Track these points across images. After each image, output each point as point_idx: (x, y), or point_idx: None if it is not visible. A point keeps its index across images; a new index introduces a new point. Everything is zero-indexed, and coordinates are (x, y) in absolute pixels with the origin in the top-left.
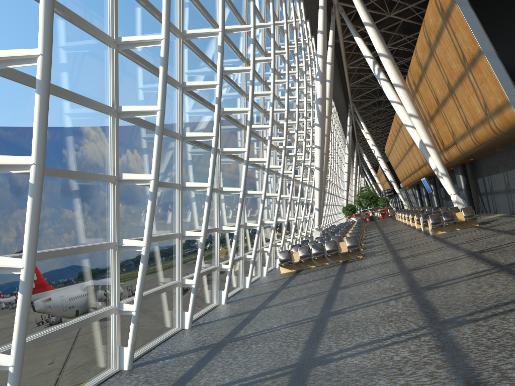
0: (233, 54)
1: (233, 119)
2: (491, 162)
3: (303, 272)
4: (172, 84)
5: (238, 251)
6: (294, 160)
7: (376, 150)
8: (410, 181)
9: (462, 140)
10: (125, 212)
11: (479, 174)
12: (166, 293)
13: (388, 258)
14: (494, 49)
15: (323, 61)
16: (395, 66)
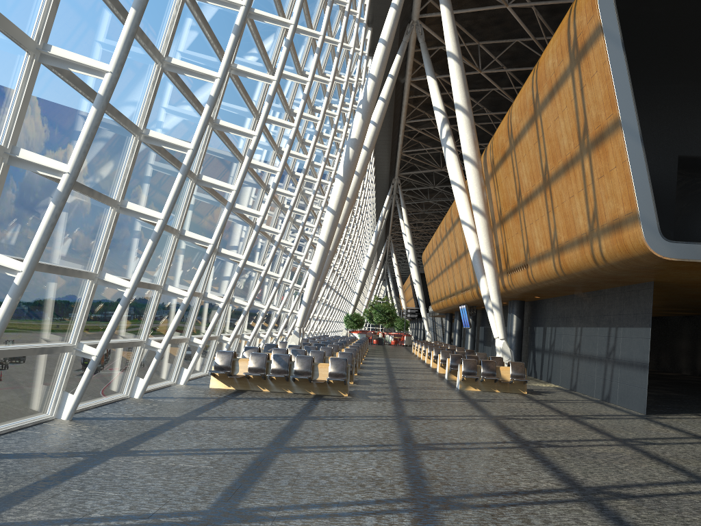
0: None
1: (191, 93)
2: (563, 309)
3: (245, 395)
4: None
5: (136, 329)
6: (288, 214)
7: (411, 252)
8: (444, 305)
9: (538, 263)
10: None
11: (540, 320)
12: None
13: (386, 410)
14: (638, 125)
15: (374, 85)
16: (472, 130)
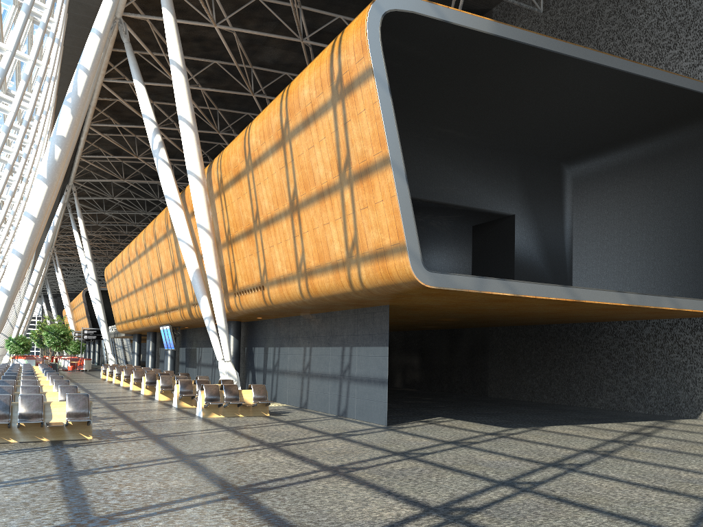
0: None
1: None
2: (288, 329)
3: None
4: None
5: None
6: None
7: (90, 267)
8: (137, 325)
9: (278, 286)
10: None
11: (260, 341)
12: None
13: (158, 451)
14: (404, 165)
15: (87, 79)
16: (198, 145)
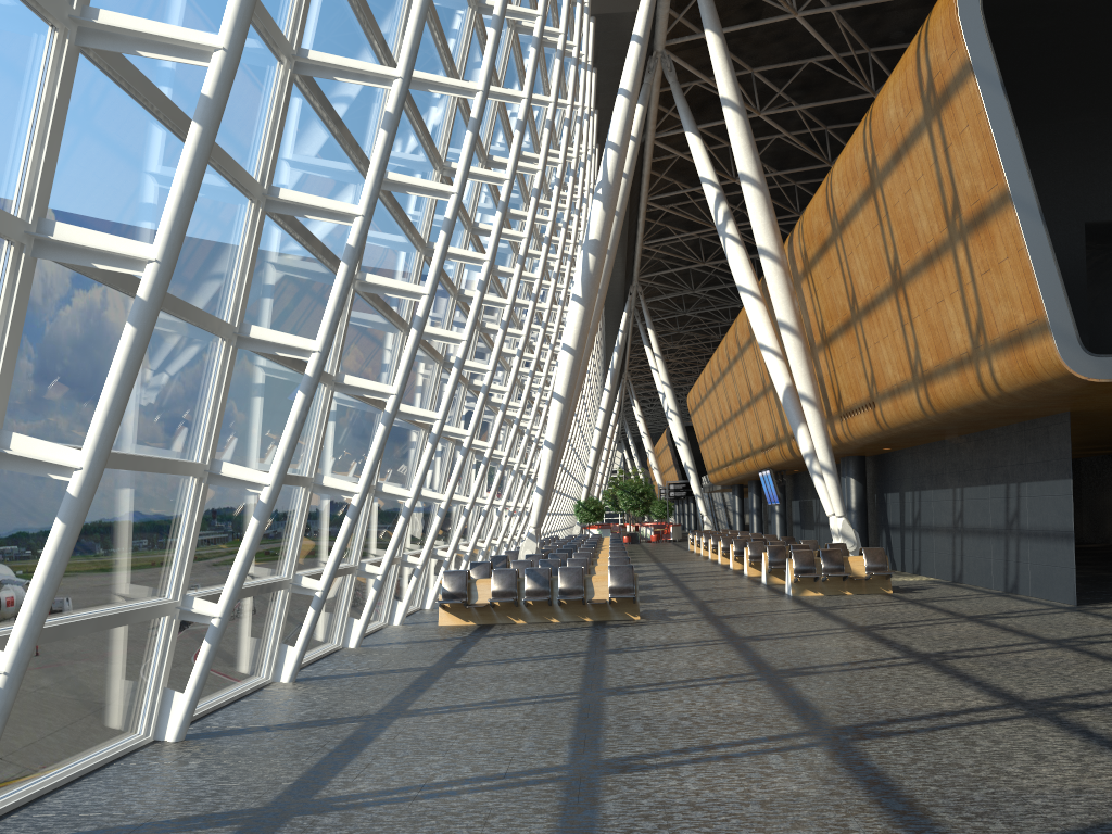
0: (433, 53)
1: (403, 213)
2: (929, 462)
3: (497, 631)
4: (270, 42)
5: (347, 551)
6: (516, 362)
7: (669, 396)
8: (731, 473)
9: (892, 400)
10: (42, 354)
11: (893, 483)
12: (127, 629)
13: (707, 633)
14: (1036, 197)
15: (618, 158)
16: (769, 210)
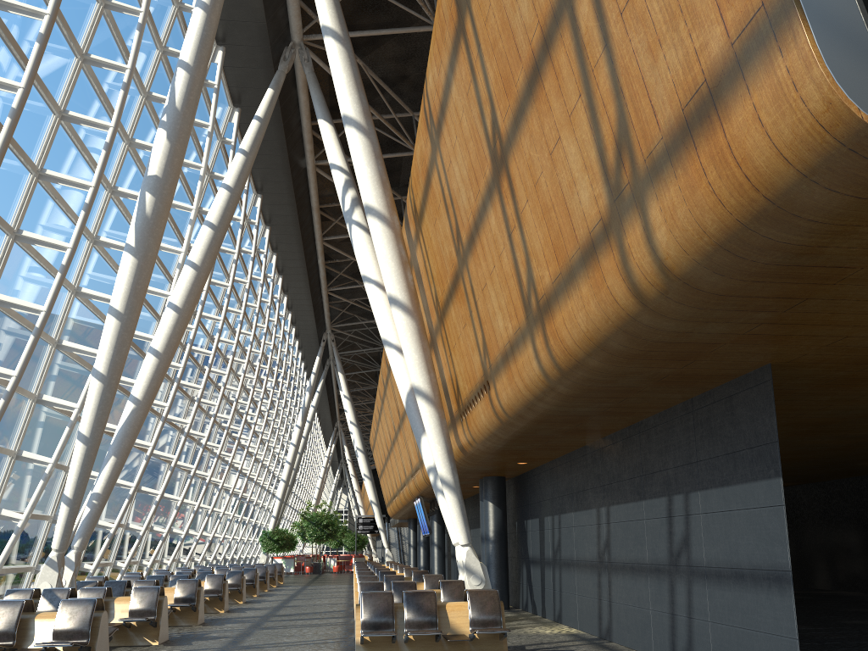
0: None
1: None
2: (569, 478)
3: None
4: None
5: None
6: None
7: (356, 434)
8: (398, 505)
9: (506, 369)
10: None
11: (532, 507)
12: None
13: None
14: None
15: (189, 80)
16: (378, 161)
